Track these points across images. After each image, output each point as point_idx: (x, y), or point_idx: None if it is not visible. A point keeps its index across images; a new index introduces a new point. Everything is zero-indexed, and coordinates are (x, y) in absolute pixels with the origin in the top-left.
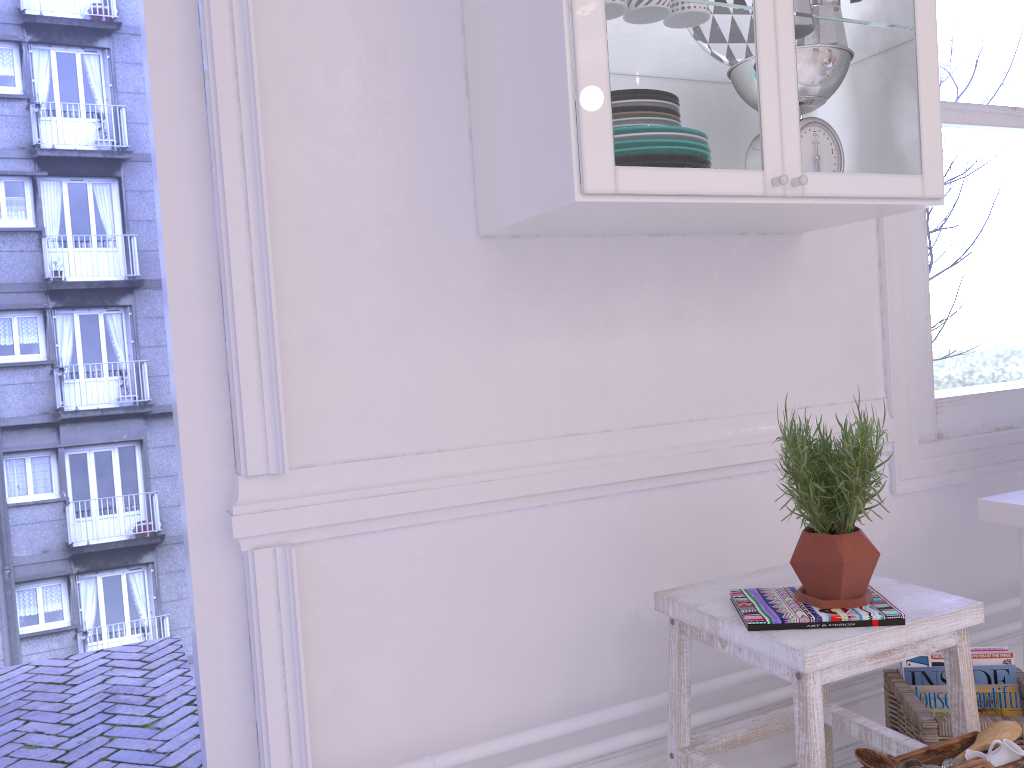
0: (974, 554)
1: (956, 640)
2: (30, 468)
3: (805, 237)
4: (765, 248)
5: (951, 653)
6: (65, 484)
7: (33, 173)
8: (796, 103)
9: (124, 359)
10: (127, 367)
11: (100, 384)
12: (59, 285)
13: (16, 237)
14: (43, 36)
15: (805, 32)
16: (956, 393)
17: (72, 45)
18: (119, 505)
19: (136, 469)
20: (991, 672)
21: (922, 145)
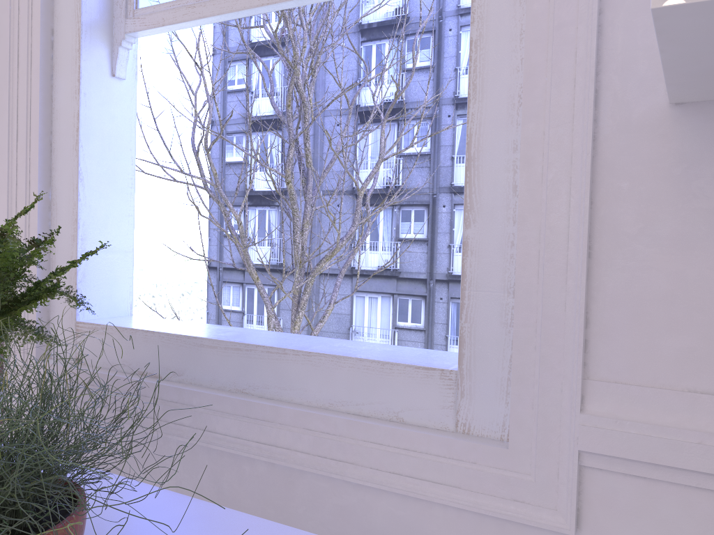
0: None
1: None
2: (232, 291)
3: None
4: None
5: None
6: (244, 303)
7: (247, 131)
8: None
9: (275, 237)
10: (276, 242)
11: (263, 250)
12: (251, 193)
13: (237, 166)
14: (257, 53)
15: None
16: (131, 324)
17: (269, 55)
18: (265, 321)
19: (274, 302)
20: None
21: None
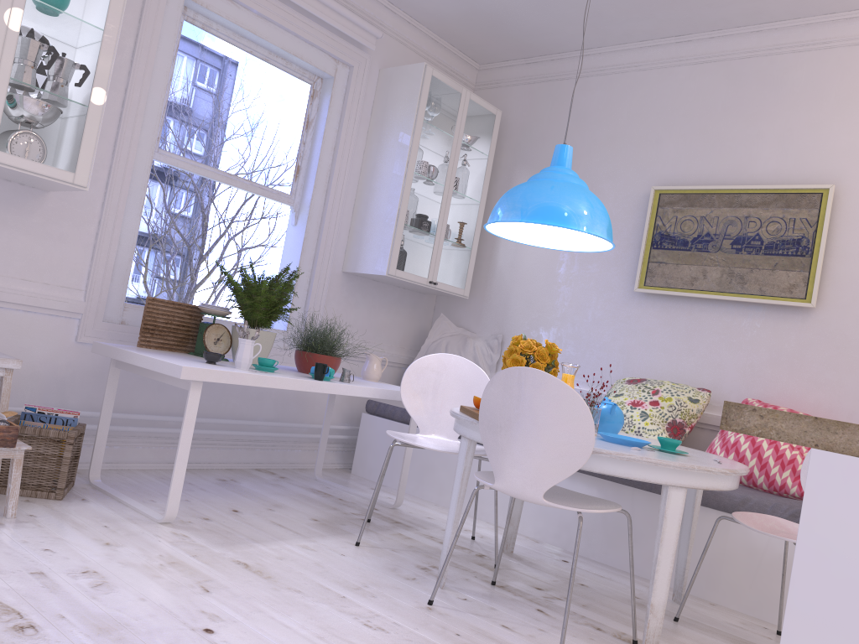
0: (127, 388)
1: (4, 374)
2: None
3: (51, 194)
4: (22, 192)
5: (2, 380)
6: None
7: None
8: (0, 118)
9: None
10: None
11: None
12: None
13: None
14: None
15: (15, 89)
16: None
17: None
18: None
19: None
20: (66, 420)
21: (79, 160)
